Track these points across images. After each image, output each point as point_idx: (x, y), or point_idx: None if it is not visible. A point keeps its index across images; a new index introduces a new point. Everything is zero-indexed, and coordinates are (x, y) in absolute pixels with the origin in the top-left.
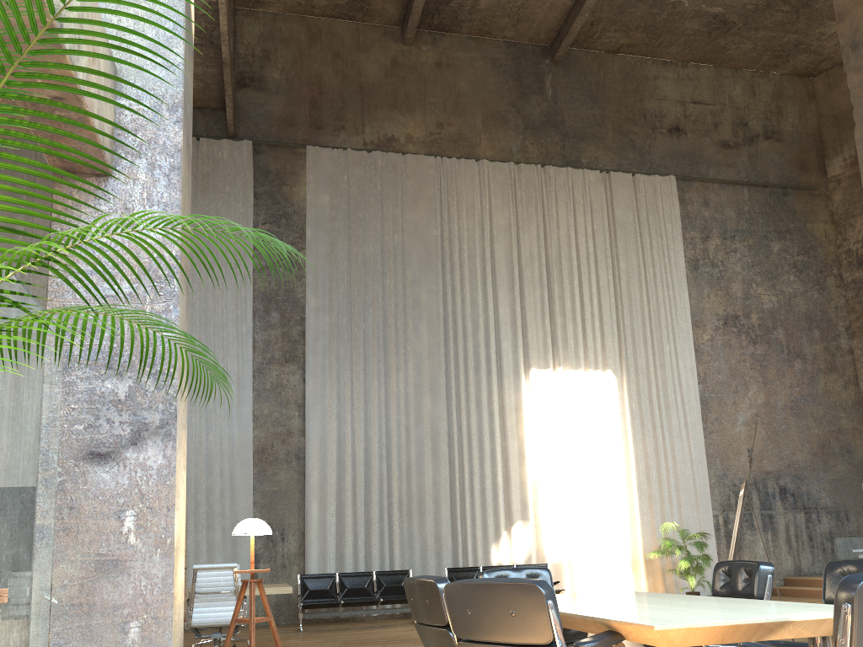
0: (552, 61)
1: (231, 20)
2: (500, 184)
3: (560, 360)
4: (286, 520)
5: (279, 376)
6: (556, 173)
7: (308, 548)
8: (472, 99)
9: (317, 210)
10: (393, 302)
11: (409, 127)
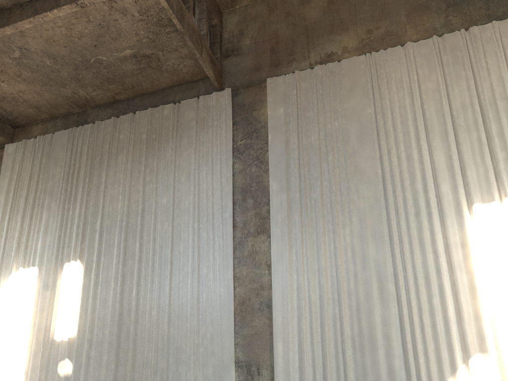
0: None
1: (205, 14)
2: (425, 57)
3: (505, 191)
4: (260, 357)
5: (253, 245)
6: (481, 31)
7: (275, 380)
8: (395, 3)
9: (275, 120)
10: (337, 173)
11: (344, 42)
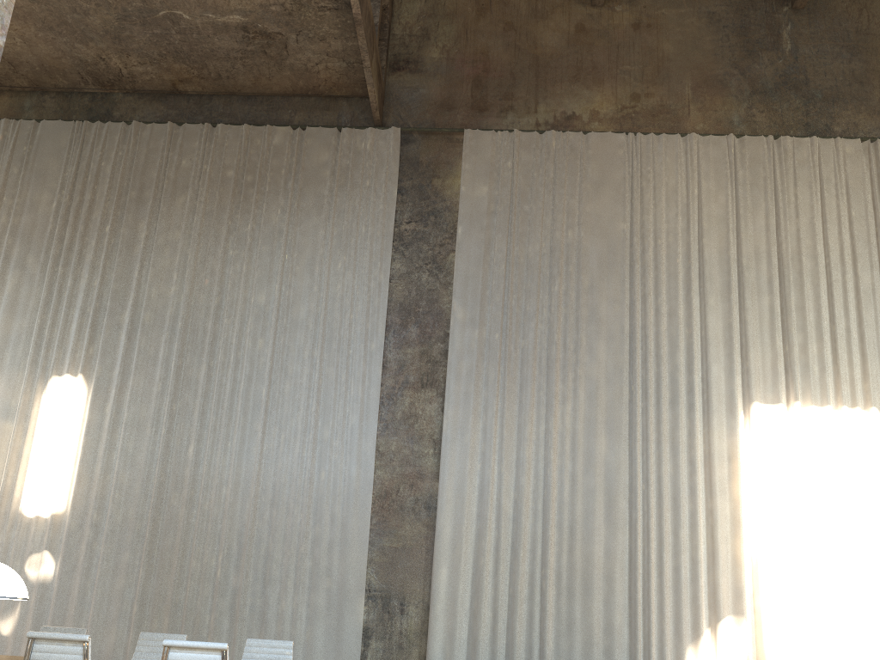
0: (792, 9)
1: None
2: (714, 163)
3: (796, 392)
4: (407, 586)
5: (412, 405)
6: (795, 146)
7: (432, 625)
8: (679, 63)
9: (472, 203)
10: (563, 314)
11: (594, 102)
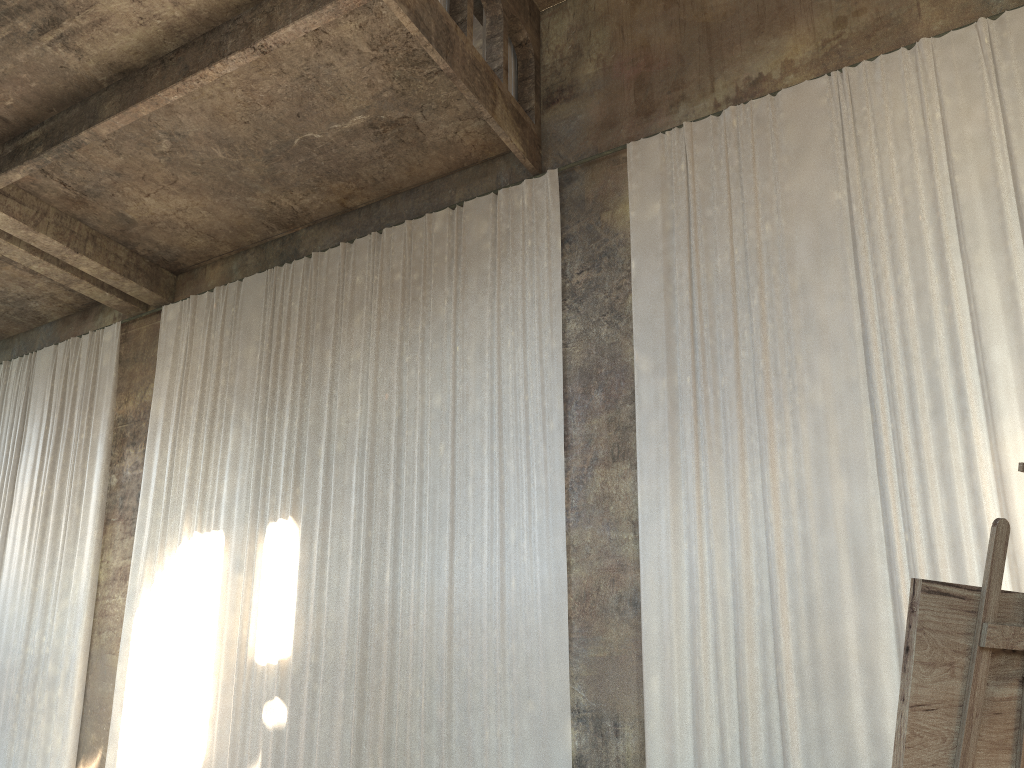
0: None
1: (501, 25)
2: (960, 68)
3: None
4: (620, 702)
5: (604, 484)
6: None
7: (647, 748)
8: None
9: (644, 228)
10: (770, 332)
11: (785, 50)
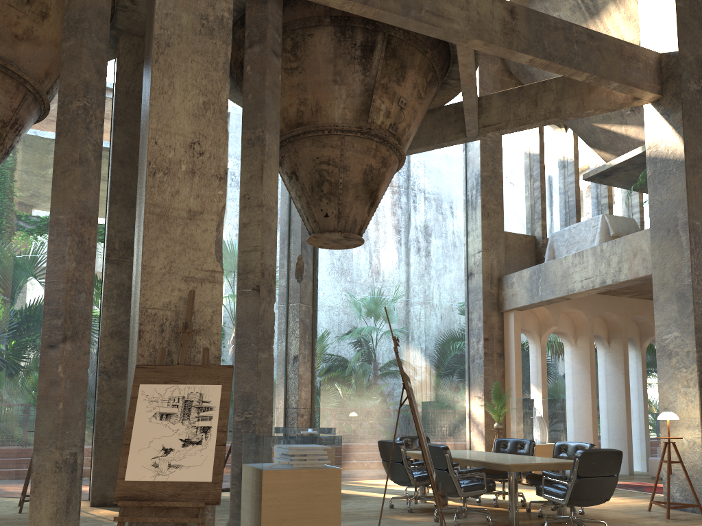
0: None
1: None
2: None
3: None
4: None
5: None
6: None
7: None
8: None
9: None
10: None
11: None
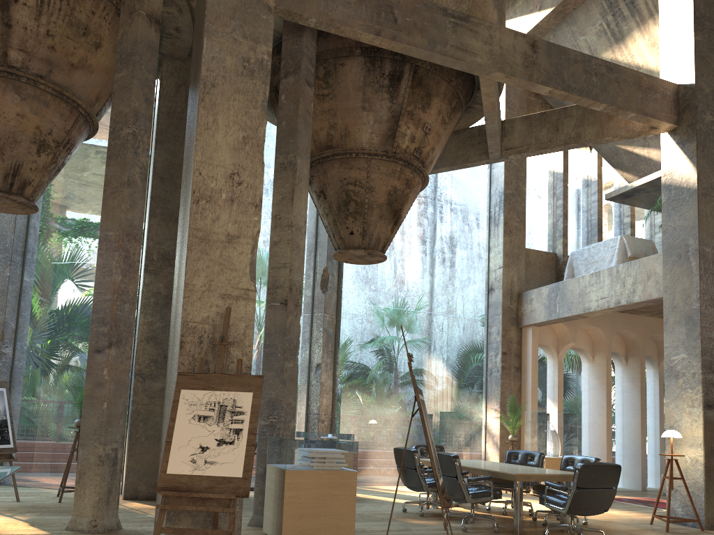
0: None
1: None
2: None
3: None
4: None
5: None
6: None
7: None
8: None
9: None
10: None
11: None
